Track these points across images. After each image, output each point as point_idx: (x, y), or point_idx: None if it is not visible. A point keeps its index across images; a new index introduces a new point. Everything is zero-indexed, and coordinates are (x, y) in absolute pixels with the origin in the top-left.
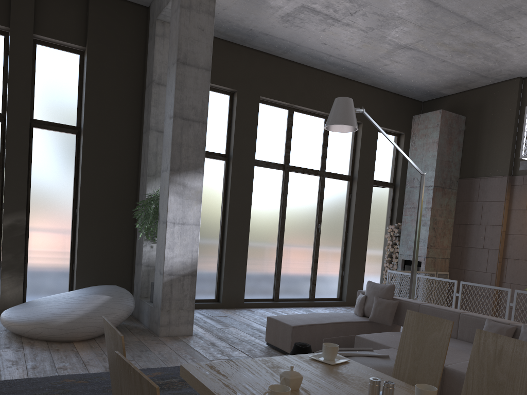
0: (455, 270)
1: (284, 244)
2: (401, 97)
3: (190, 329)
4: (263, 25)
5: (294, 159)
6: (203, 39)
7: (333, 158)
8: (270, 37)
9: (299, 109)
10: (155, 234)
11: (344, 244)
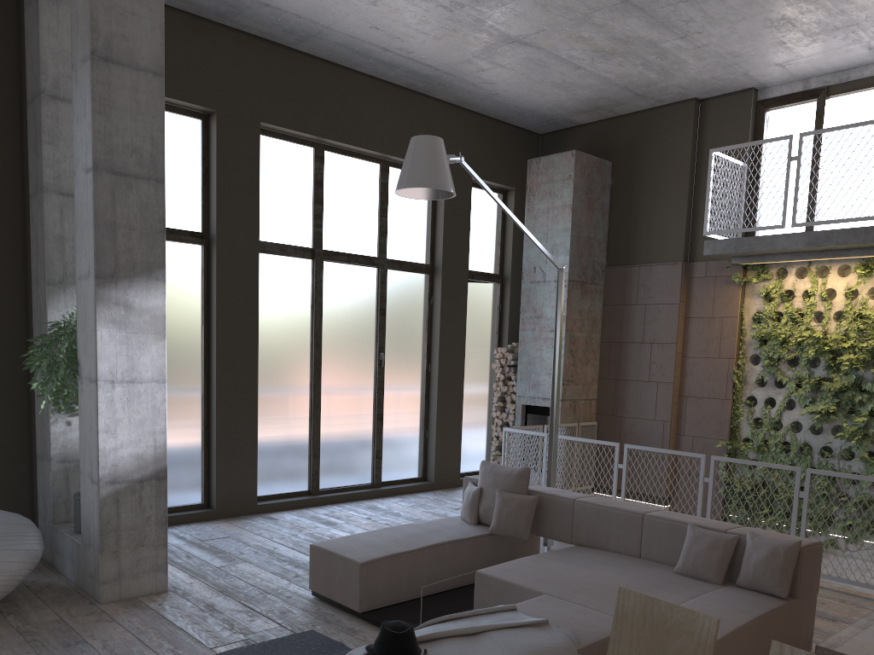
0: (607, 418)
1: (322, 391)
2: (506, 126)
3: (163, 581)
4: None
5: (331, 238)
6: (143, 12)
7: (398, 234)
8: (274, 11)
9: (333, 147)
10: (75, 402)
11: (425, 383)
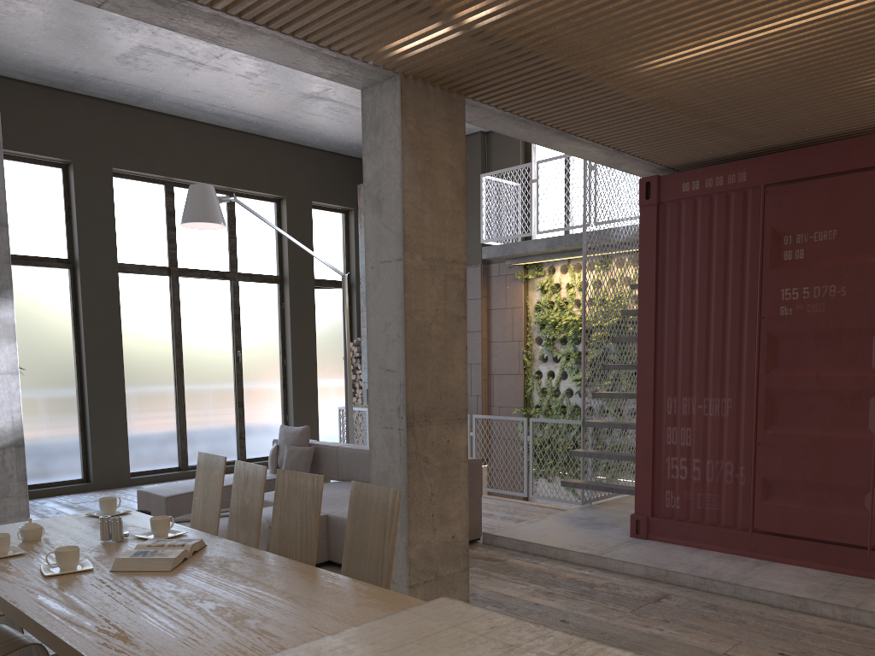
0: None
1: (186, 384)
2: (341, 157)
3: None
4: (93, 68)
5: (185, 257)
6: None
7: (248, 251)
8: (112, 82)
9: (182, 183)
10: None
11: (282, 375)
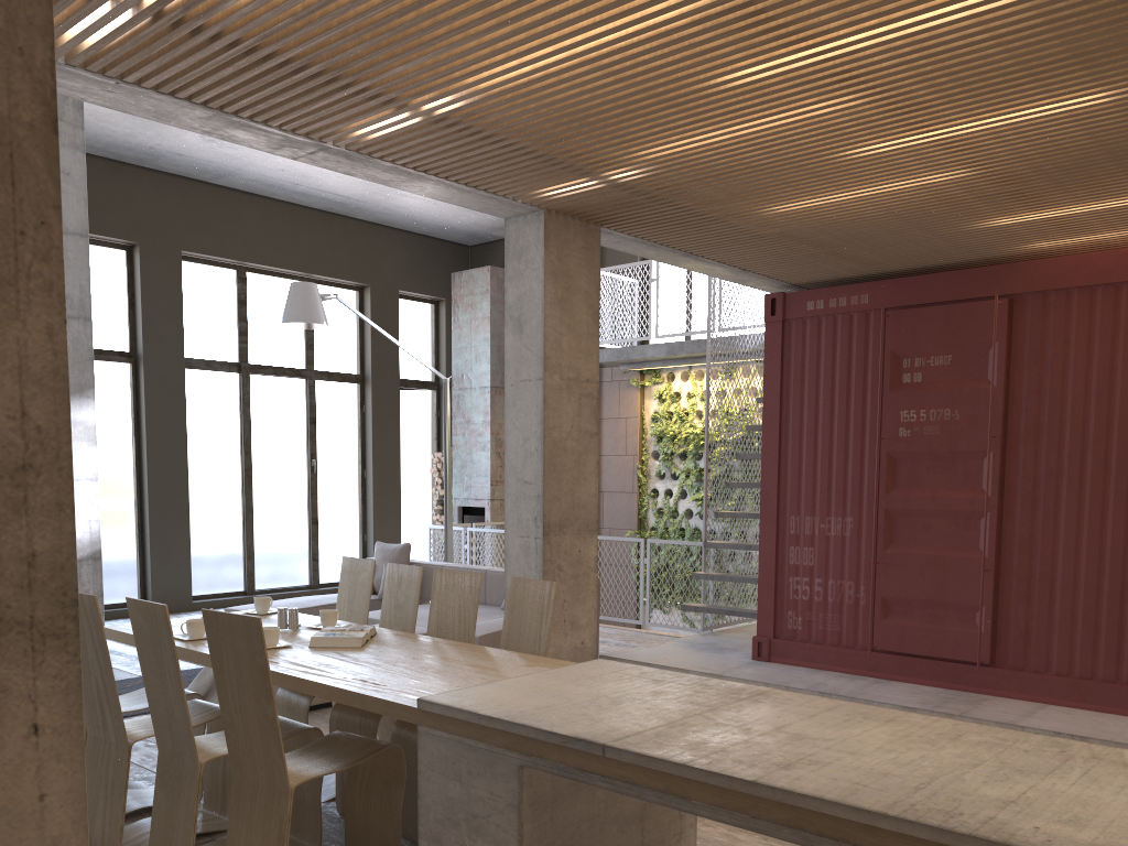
0: None
1: (255, 497)
2: (432, 240)
3: None
4: (172, 144)
5: (257, 352)
6: (70, 189)
7: (326, 346)
8: (188, 158)
9: (256, 268)
10: None
11: (361, 488)
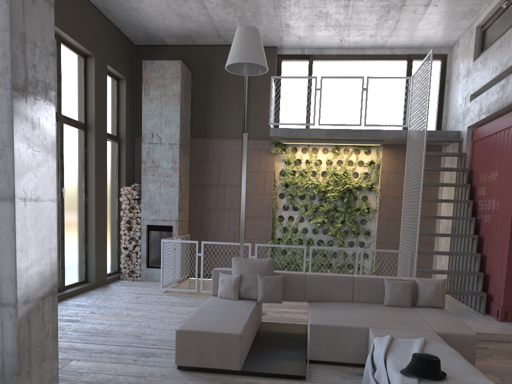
0: (196, 232)
1: None
2: (121, 34)
3: None
4: None
5: None
6: None
7: (66, 97)
8: None
9: None
10: None
11: (84, 211)
